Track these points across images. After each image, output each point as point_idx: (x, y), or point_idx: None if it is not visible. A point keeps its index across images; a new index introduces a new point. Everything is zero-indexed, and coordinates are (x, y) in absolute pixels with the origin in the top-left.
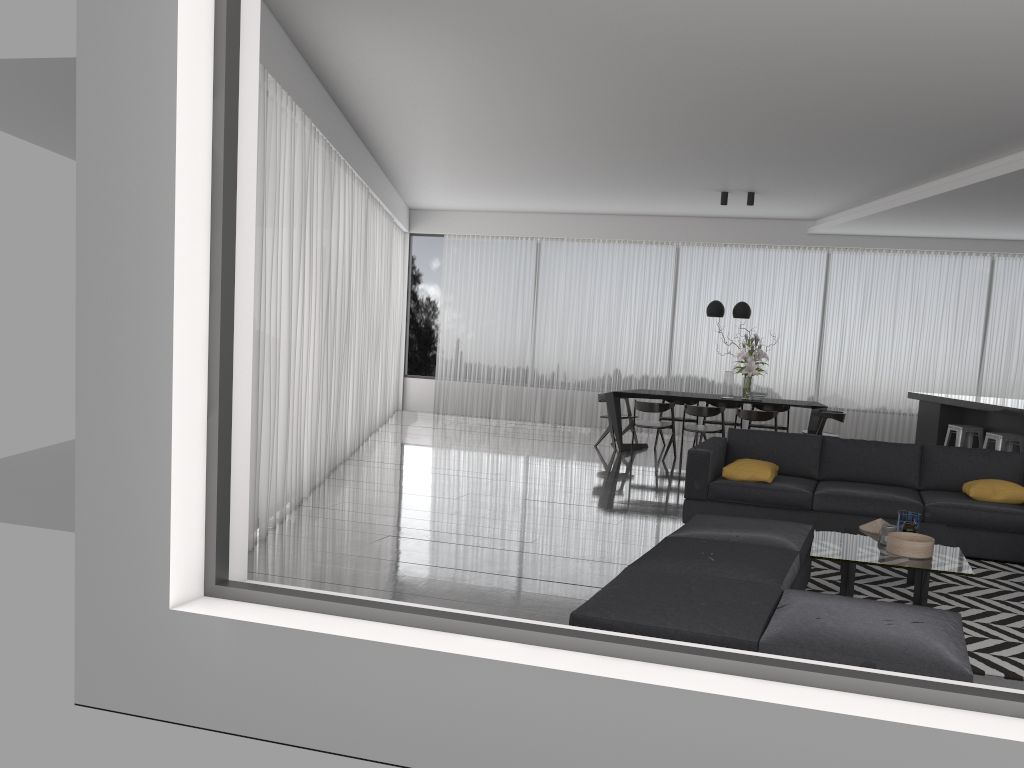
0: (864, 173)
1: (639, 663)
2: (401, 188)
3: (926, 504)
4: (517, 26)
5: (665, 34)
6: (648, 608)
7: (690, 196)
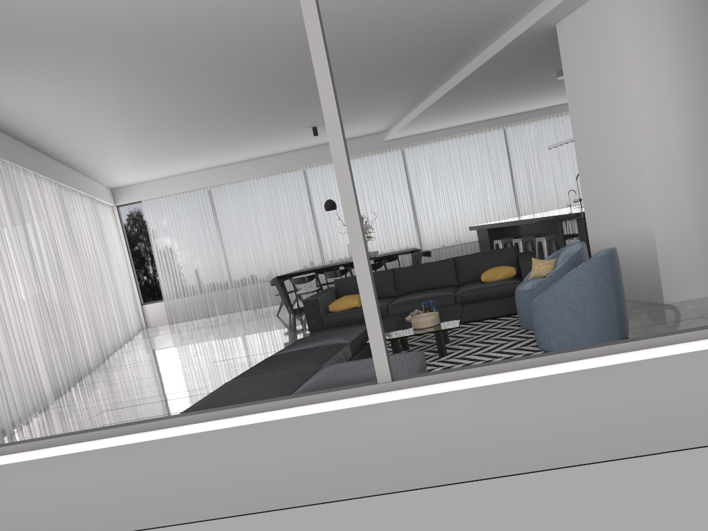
0: (391, 95)
1: (159, 430)
2: (93, 176)
3: (456, 293)
4: (85, 53)
5: (188, 37)
6: (221, 401)
7: (294, 135)
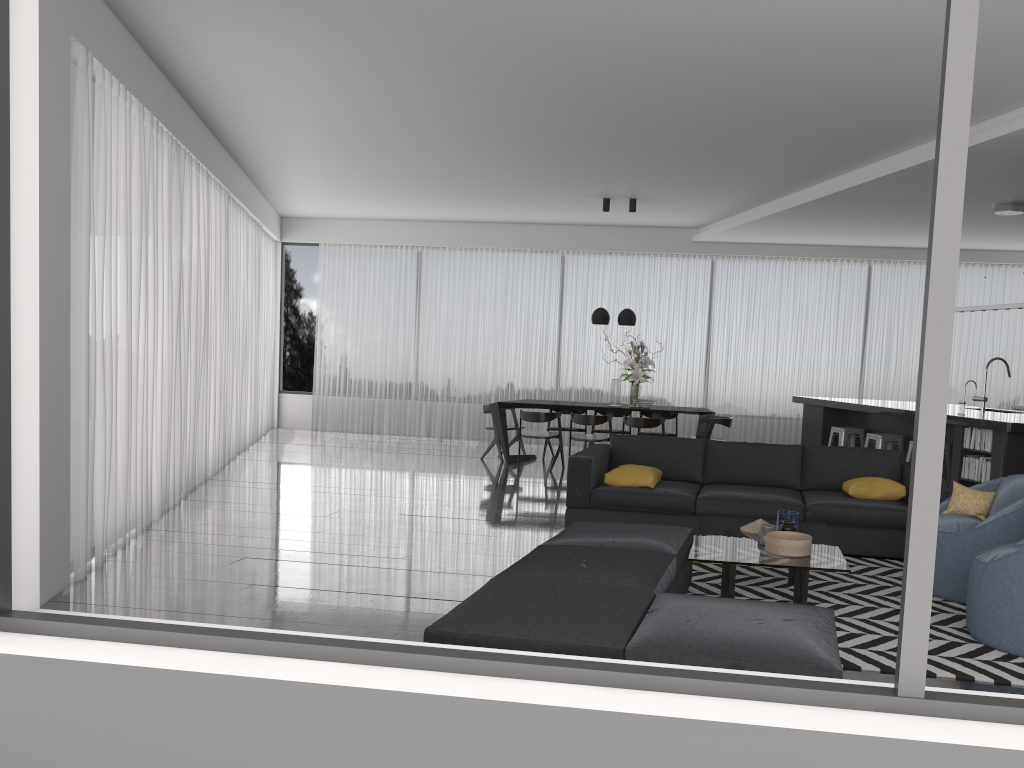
0: (742, 179)
1: (481, 678)
2: (269, 194)
3: (807, 504)
4: (371, 14)
5: (528, 26)
6: (509, 619)
7: (572, 203)
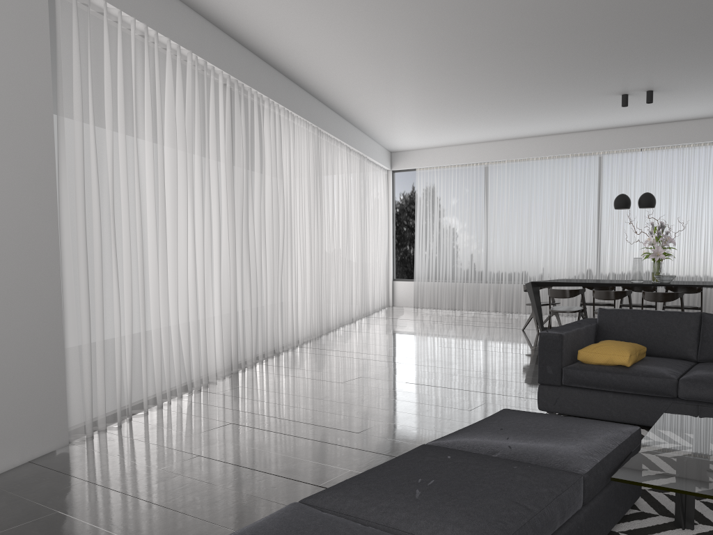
0: None
1: None
2: (368, 132)
3: None
4: None
5: None
6: None
7: (596, 104)
